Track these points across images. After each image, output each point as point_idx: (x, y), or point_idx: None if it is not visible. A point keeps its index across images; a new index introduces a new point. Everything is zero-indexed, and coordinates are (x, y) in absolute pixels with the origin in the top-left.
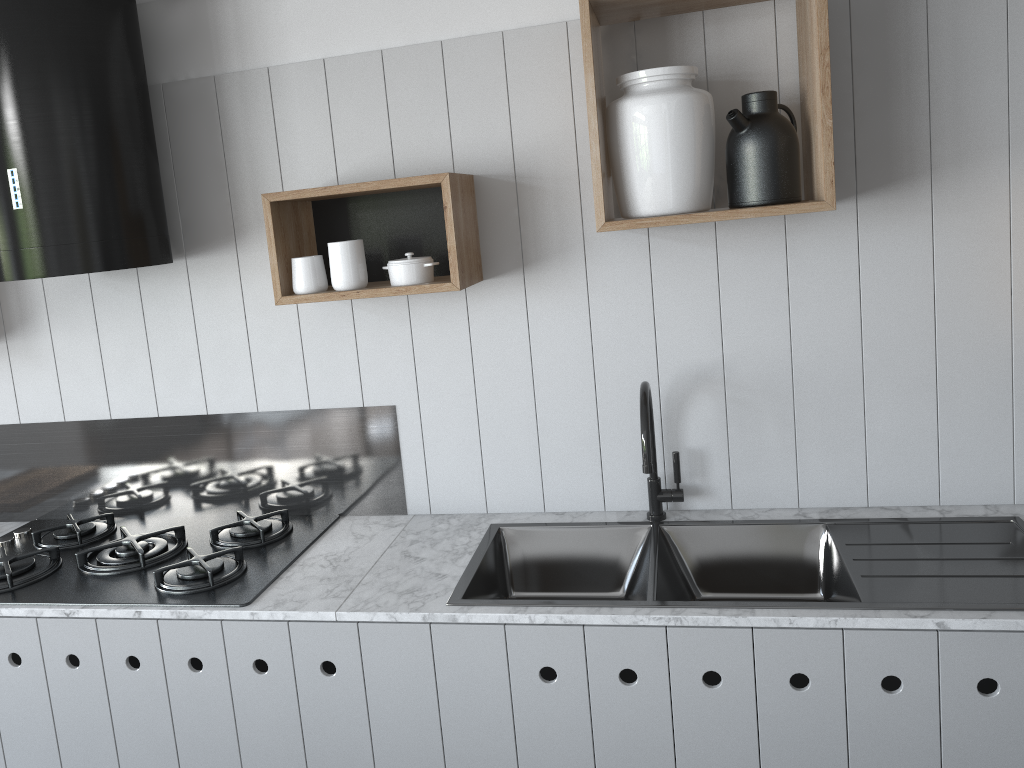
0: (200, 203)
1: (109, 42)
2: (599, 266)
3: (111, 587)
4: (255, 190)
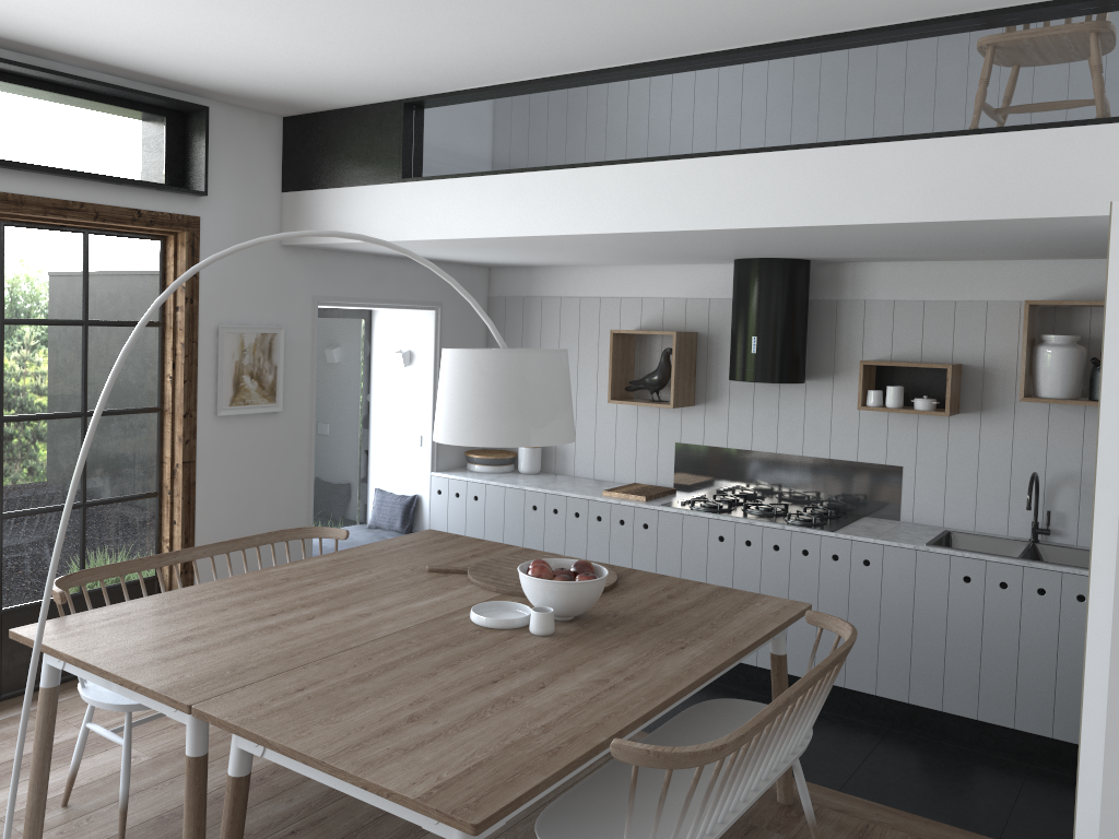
0: (818, 356)
1: (801, 287)
2: (1021, 416)
3: (765, 517)
4: (847, 354)
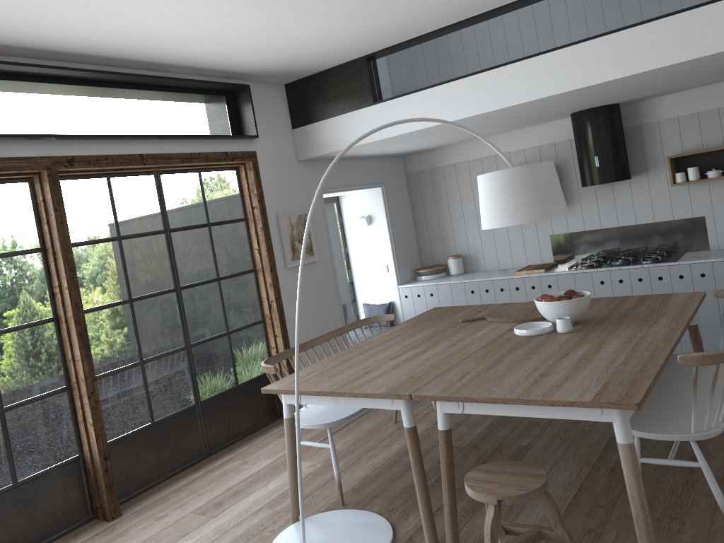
0: (634, 161)
1: (618, 121)
2: None
3: (627, 264)
4: (653, 156)
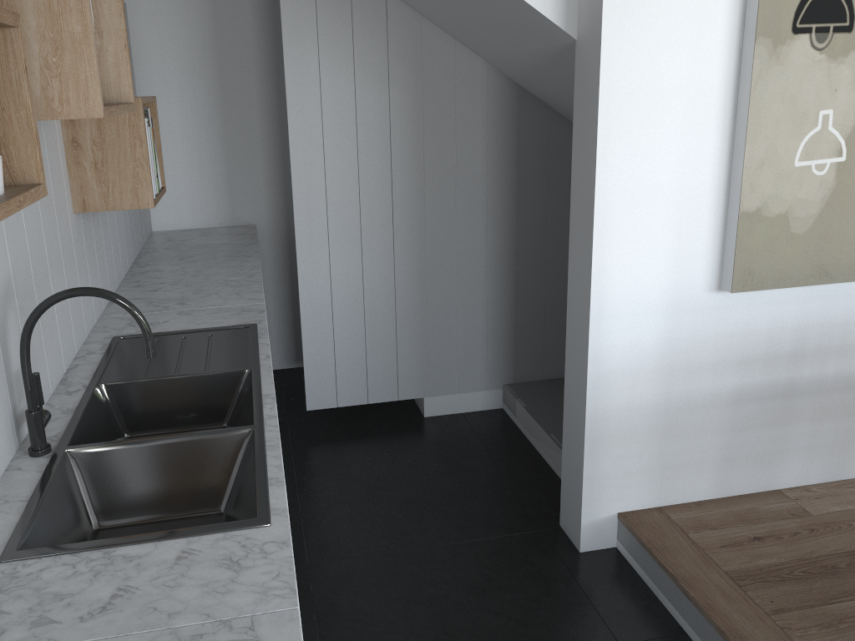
0: None
1: None
2: None
3: None
4: None
